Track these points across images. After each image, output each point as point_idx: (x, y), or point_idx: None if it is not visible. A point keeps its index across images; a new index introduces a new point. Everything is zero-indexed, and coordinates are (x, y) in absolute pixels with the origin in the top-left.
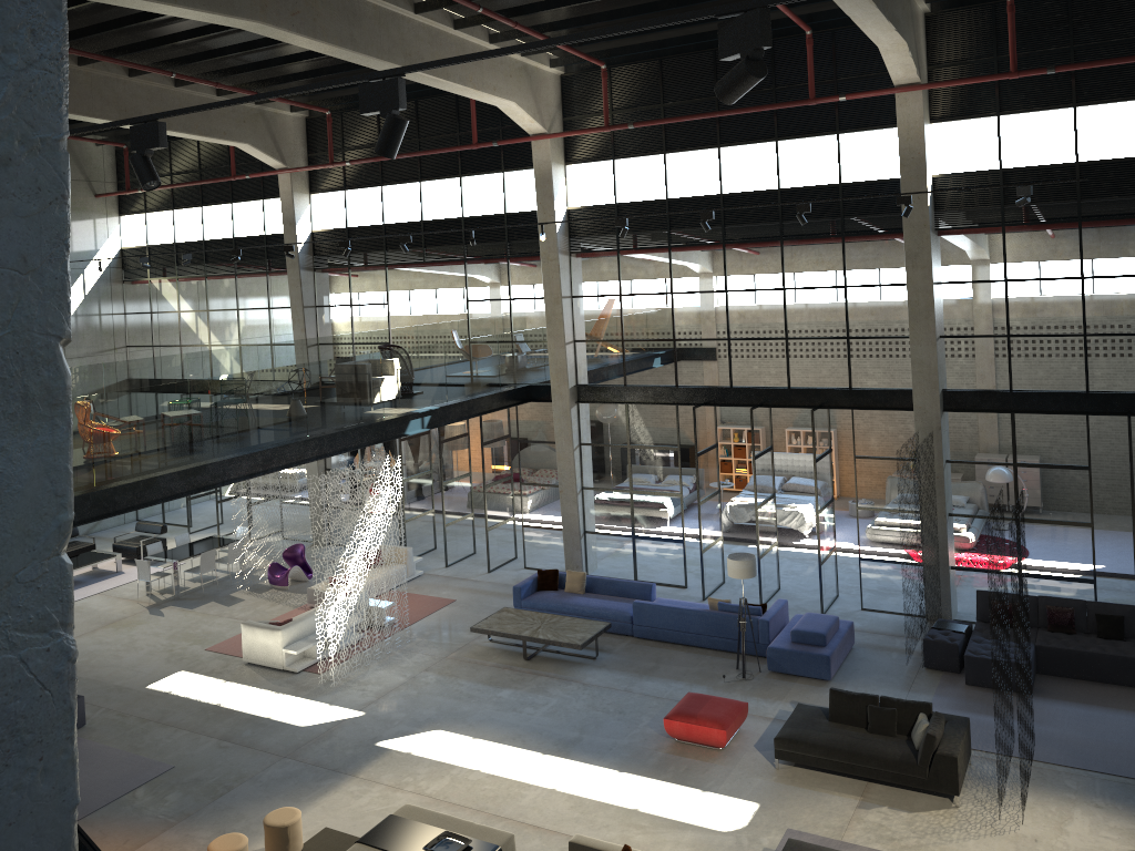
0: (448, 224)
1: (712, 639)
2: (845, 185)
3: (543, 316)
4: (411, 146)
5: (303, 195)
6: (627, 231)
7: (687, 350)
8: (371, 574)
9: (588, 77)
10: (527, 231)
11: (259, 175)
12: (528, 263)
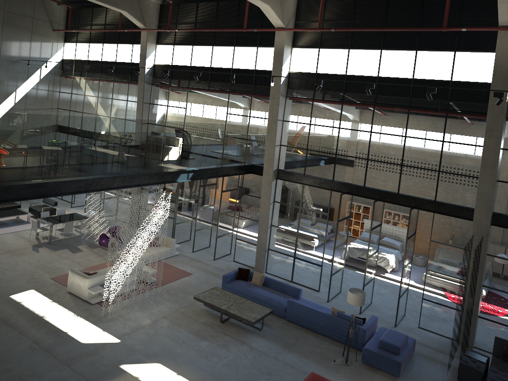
0: (223, 71)
1: (330, 332)
2: (453, 82)
3: (266, 128)
4: (211, 26)
5: (152, 44)
6: (320, 89)
7: (342, 161)
8: (144, 256)
9: (313, 0)
10: (265, 80)
11: (132, 30)
12: (262, 98)
